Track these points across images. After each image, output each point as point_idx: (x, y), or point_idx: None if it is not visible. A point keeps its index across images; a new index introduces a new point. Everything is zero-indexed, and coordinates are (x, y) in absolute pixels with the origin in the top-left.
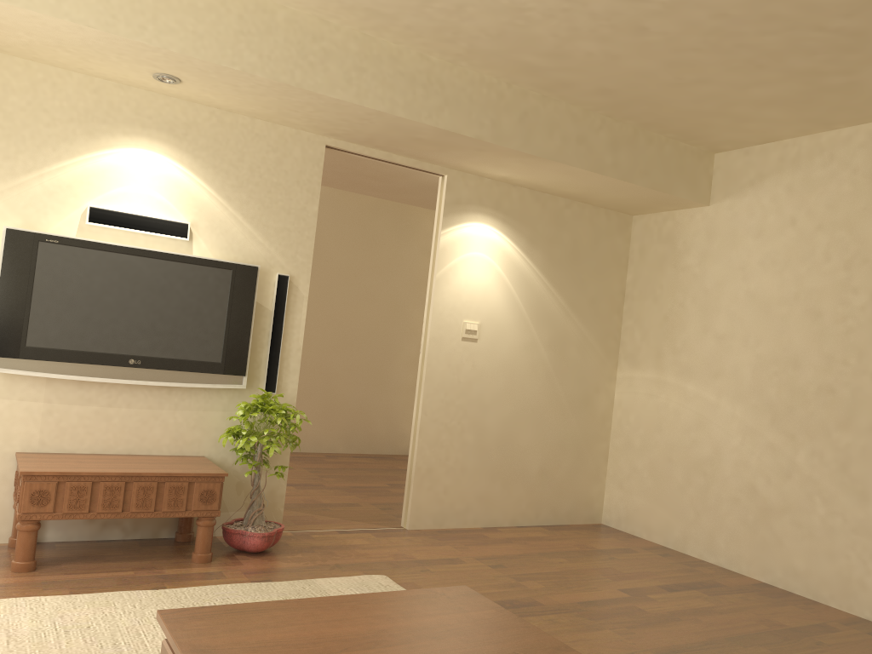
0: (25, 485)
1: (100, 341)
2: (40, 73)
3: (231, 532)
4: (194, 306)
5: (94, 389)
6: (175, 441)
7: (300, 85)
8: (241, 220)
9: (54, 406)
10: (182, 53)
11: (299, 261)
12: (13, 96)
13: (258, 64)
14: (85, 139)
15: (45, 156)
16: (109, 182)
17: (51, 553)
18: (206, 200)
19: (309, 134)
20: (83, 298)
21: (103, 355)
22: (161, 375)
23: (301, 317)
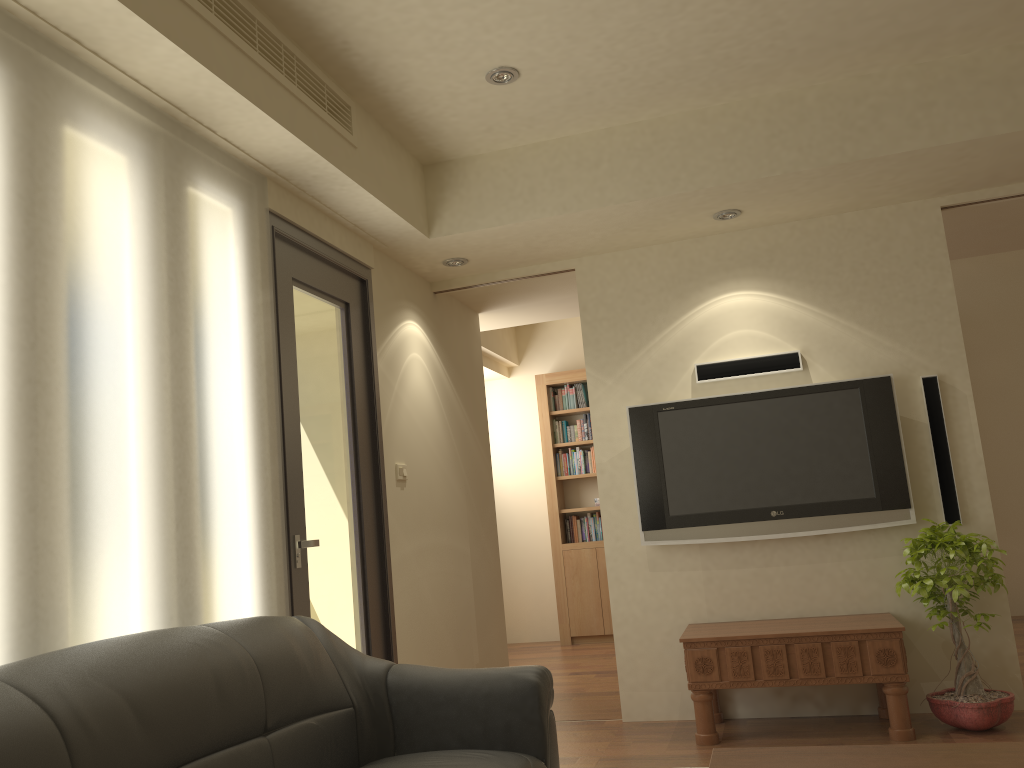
0: (687, 653)
1: (736, 497)
2: (625, 259)
3: (936, 703)
4: (825, 439)
5: (747, 550)
6: (849, 597)
7: (854, 158)
8: (857, 329)
9: (712, 573)
10: (718, 184)
11: (946, 355)
12: (609, 288)
13: (799, 158)
14: (677, 302)
15: (647, 331)
16: (708, 336)
17: (739, 729)
18: (811, 321)
19: (914, 203)
20: (709, 457)
21: (742, 512)
22: (809, 523)
23: (969, 422)
